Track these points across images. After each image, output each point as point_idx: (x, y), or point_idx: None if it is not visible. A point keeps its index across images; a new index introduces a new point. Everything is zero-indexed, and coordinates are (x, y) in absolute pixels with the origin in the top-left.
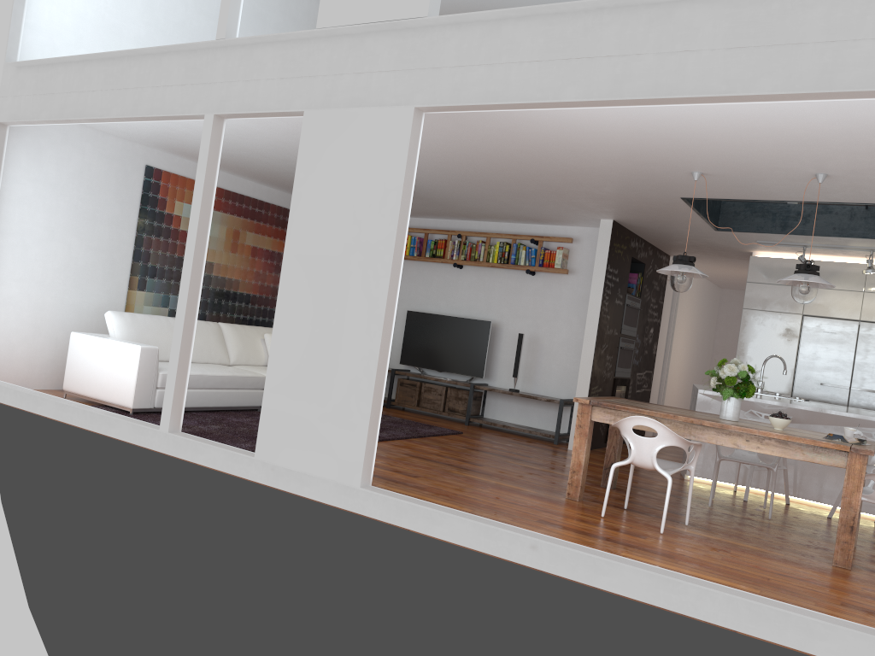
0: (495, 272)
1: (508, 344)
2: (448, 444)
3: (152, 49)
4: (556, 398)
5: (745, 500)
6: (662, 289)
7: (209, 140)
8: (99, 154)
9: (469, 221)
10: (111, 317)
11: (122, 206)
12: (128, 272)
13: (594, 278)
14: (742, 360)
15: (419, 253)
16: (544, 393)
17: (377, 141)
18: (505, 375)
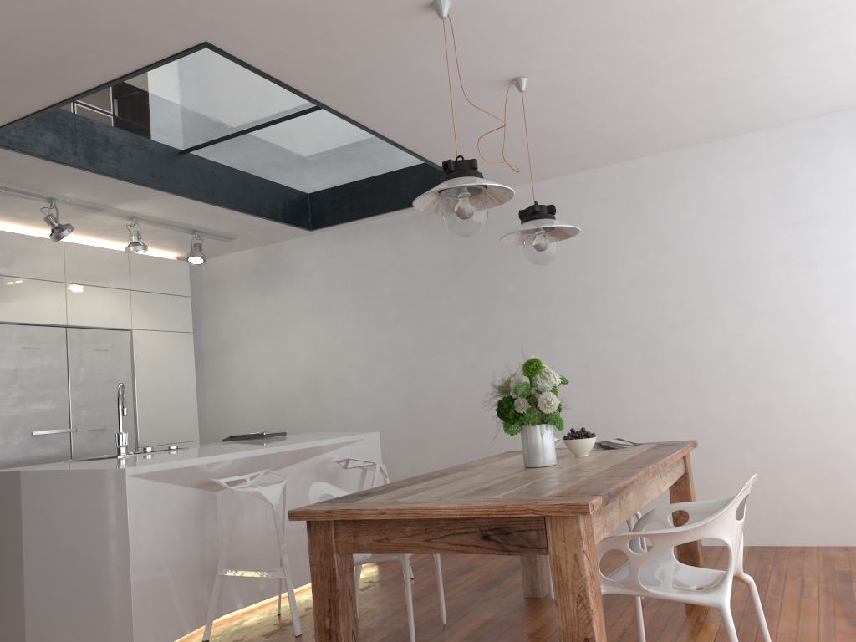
0: None
1: None
2: None
3: None
4: None
5: (300, 635)
6: None
7: None
8: None
9: None
10: None
11: None
12: None
13: None
14: None
15: None
16: None
17: None
18: None
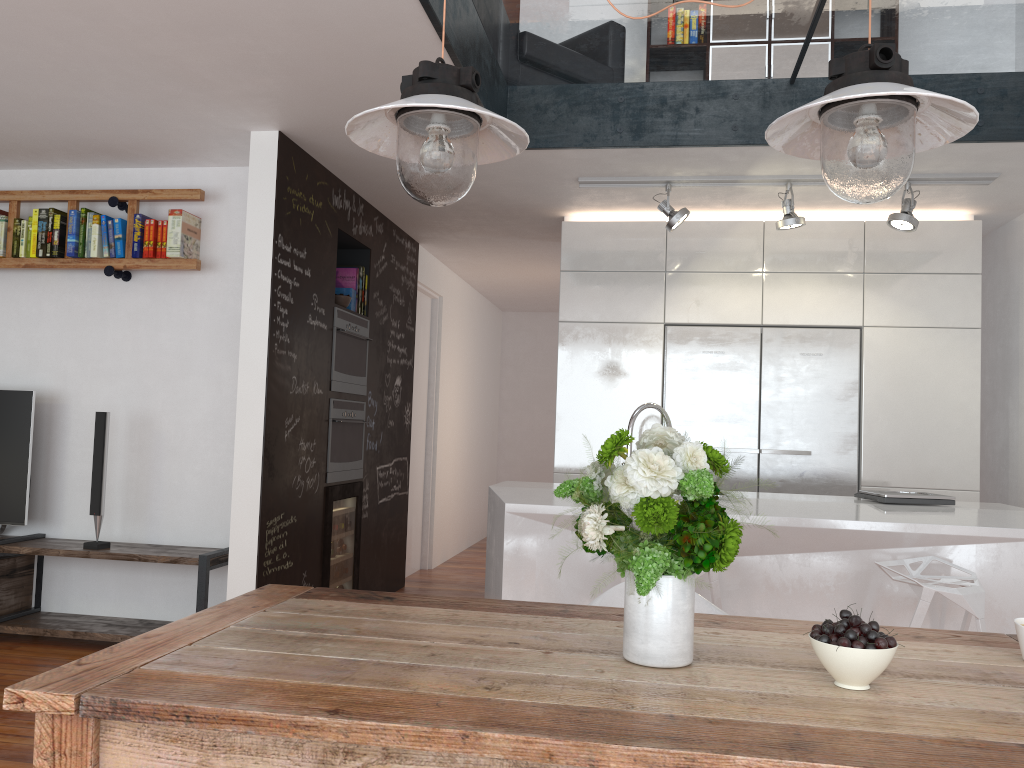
0: (42, 282)
1: (85, 439)
2: None
3: None
4: (200, 549)
5: None
6: (411, 303)
7: None
8: None
9: None
10: None
11: None
12: None
13: (248, 266)
14: (567, 419)
15: None
16: (175, 539)
17: None
18: (83, 509)
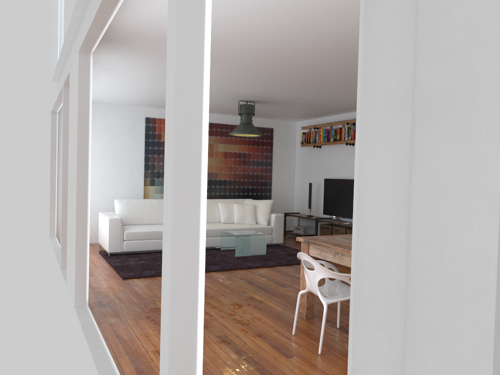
0: None
1: None
2: (299, 270)
3: (61, 56)
4: None
5: None
6: None
7: (63, 99)
8: (116, 116)
9: (355, 112)
10: (115, 202)
11: (134, 141)
12: (143, 177)
13: None
14: None
15: (327, 139)
16: None
17: (75, 79)
18: None
